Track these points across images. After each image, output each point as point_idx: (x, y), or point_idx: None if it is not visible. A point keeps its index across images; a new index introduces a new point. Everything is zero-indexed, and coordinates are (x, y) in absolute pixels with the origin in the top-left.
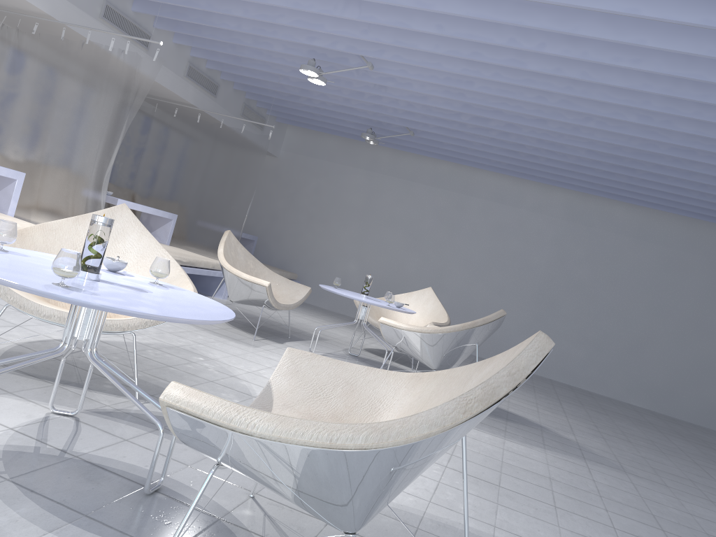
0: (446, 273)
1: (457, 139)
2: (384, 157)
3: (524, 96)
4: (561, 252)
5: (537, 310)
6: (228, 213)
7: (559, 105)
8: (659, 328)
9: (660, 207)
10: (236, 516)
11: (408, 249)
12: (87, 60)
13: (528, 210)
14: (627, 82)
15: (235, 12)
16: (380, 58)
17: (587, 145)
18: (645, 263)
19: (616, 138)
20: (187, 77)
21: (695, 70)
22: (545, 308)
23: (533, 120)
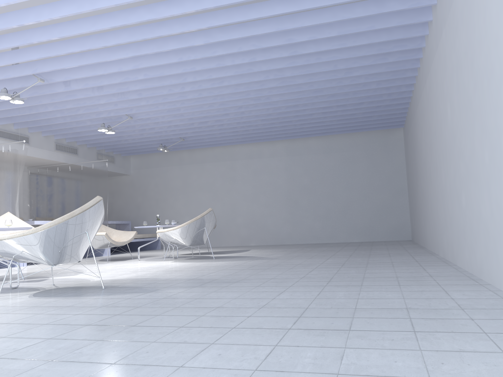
0: (236, 205)
1: (207, 134)
2: (185, 155)
3: (203, 108)
4: (291, 174)
5: (289, 209)
6: None
7: (219, 107)
8: (353, 196)
9: (327, 133)
10: (42, 287)
11: (213, 200)
12: None
13: (267, 157)
14: (229, 90)
15: (57, 115)
16: (131, 113)
17: (255, 118)
18: (334, 165)
19: (261, 111)
20: (56, 150)
21: (244, 78)
22: (293, 206)
23: (222, 115)
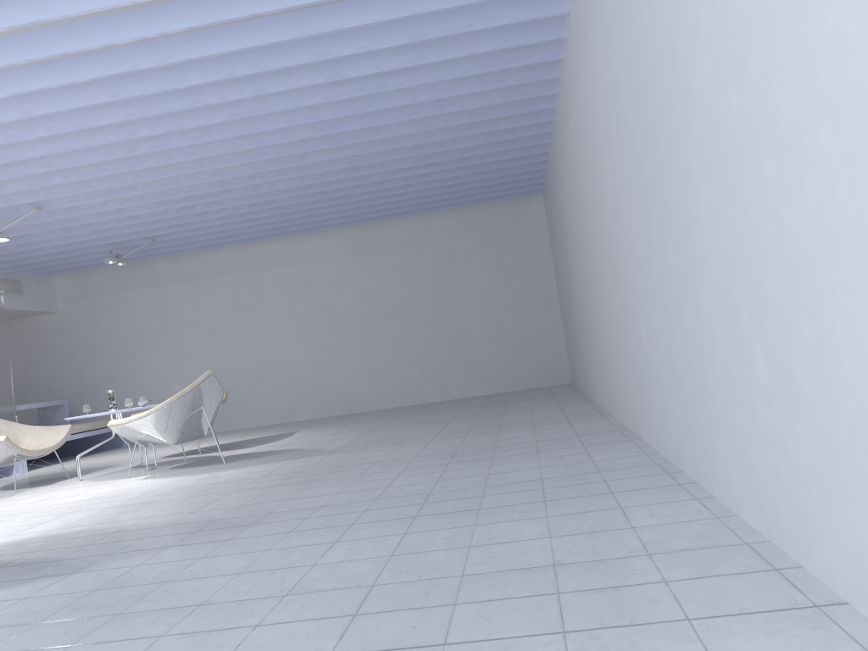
0: (267, 352)
1: (198, 228)
2: (162, 268)
3: (180, 182)
4: (359, 287)
5: (362, 350)
6: None
7: (211, 179)
8: (469, 317)
9: (416, 212)
10: None
11: (223, 345)
12: None
13: (314, 261)
14: (224, 149)
15: None
16: (37, 200)
17: (283, 194)
18: (434, 266)
19: (292, 182)
20: None
21: (249, 126)
22: (368, 344)
23: (220, 193)
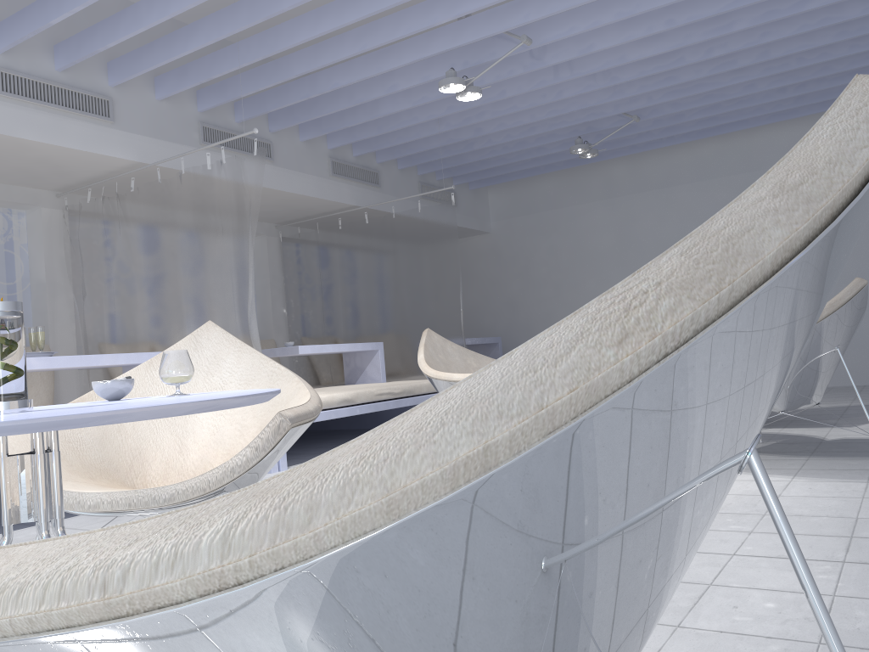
0: None
1: (702, 97)
2: (620, 173)
3: None
4: None
5: None
6: (439, 316)
7: None
8: None
9: None
10: None
11: None
12: (190, 191)
13: None
14: None
15: (333, 58)
16: (532, 20)
17: None
18: None
19: None
20: (334, 175)
21: None
22: None
23: (796, 3)
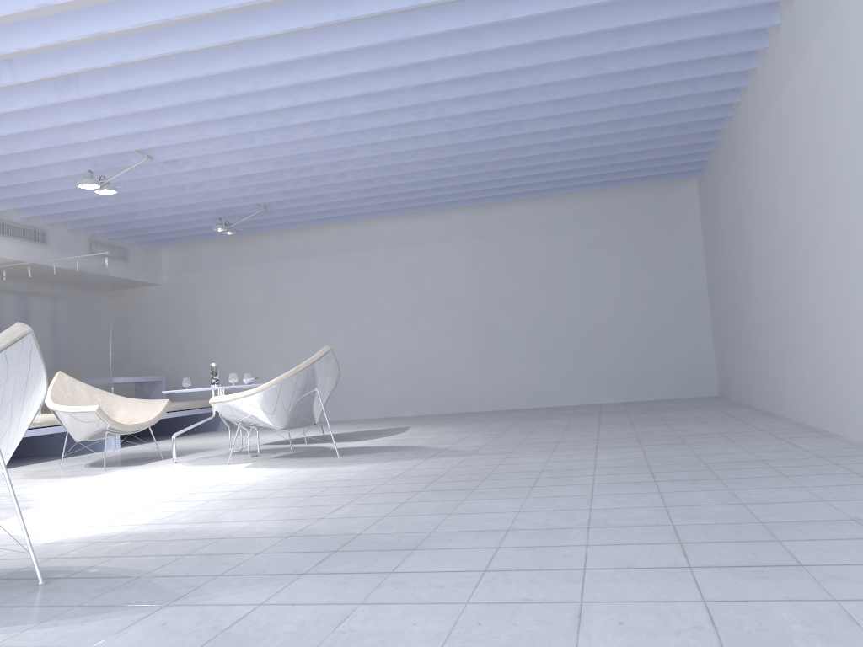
0: (375, 339)
1: (313, 198)
2: (270, 243)
3: (304, 133)
4: (480, 274)
5: (478, 343)
6: (91, 358)
7: (339, 131)
8: (602, 314)
9: (550, 192)
10: None
11: (328, 329)
12: None
13: (432, 243)
14: (361, 88)
15: None
16: (149, 147)
17: (413, 158)
18: (565, 254)
19: (426, 142)
20: None
21: (394, 57)
22: (486, 337)
23: (345, 153)
